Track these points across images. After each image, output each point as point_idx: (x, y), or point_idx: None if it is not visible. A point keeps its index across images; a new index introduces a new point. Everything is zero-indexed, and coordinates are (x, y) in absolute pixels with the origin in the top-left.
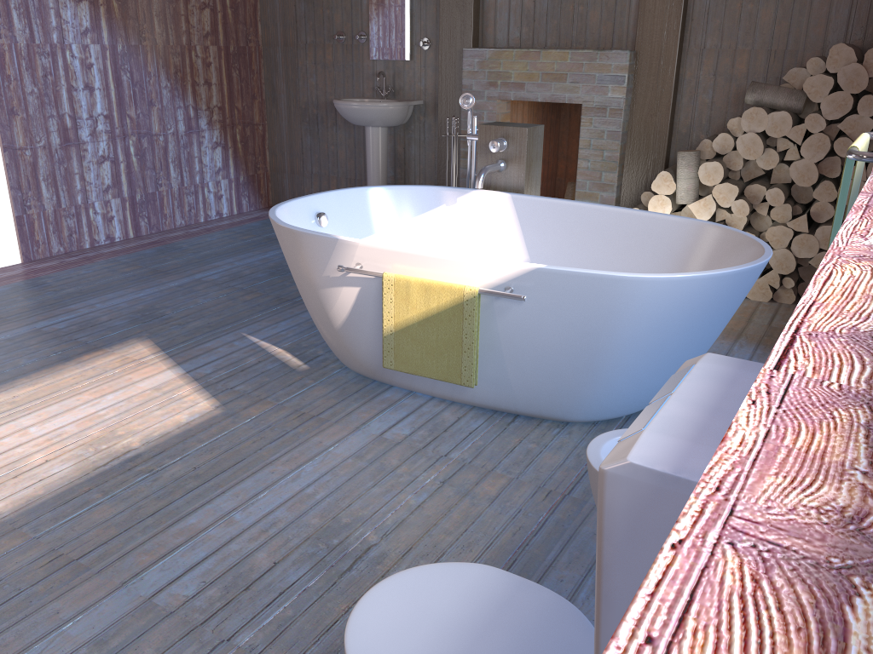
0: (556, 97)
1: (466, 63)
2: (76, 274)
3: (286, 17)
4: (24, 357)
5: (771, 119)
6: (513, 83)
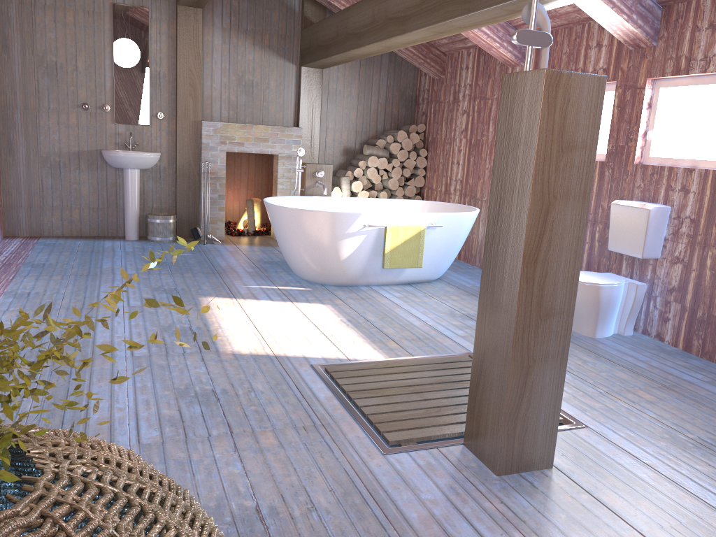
0: (263, 150)
1: (205, 130)
2: (30, 285)
3: (27, 88)
4: (173, 314)
5: (379, 161)
6: (237, 142)
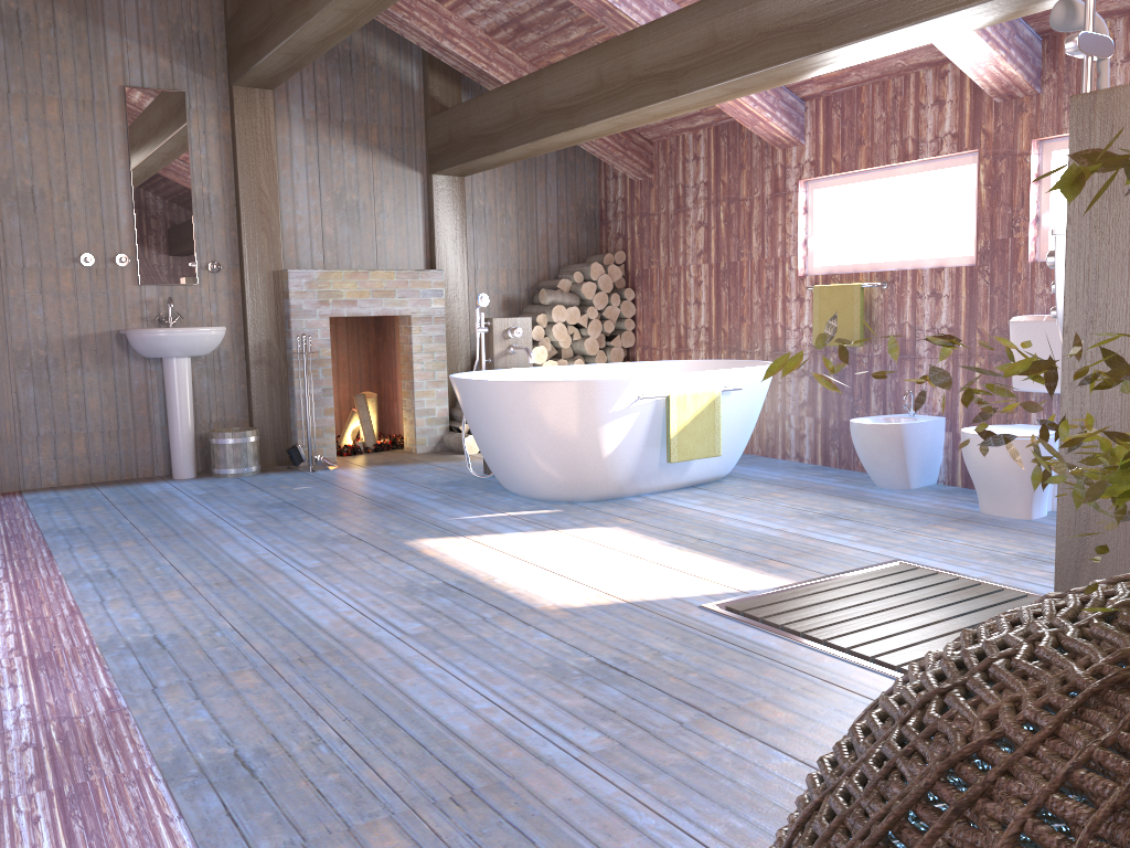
0: (387, 311)
1: (293, 284)
2: (96, 560)
3: None
4: (395, 569)
5: (568, 312)
6: (345, 300)
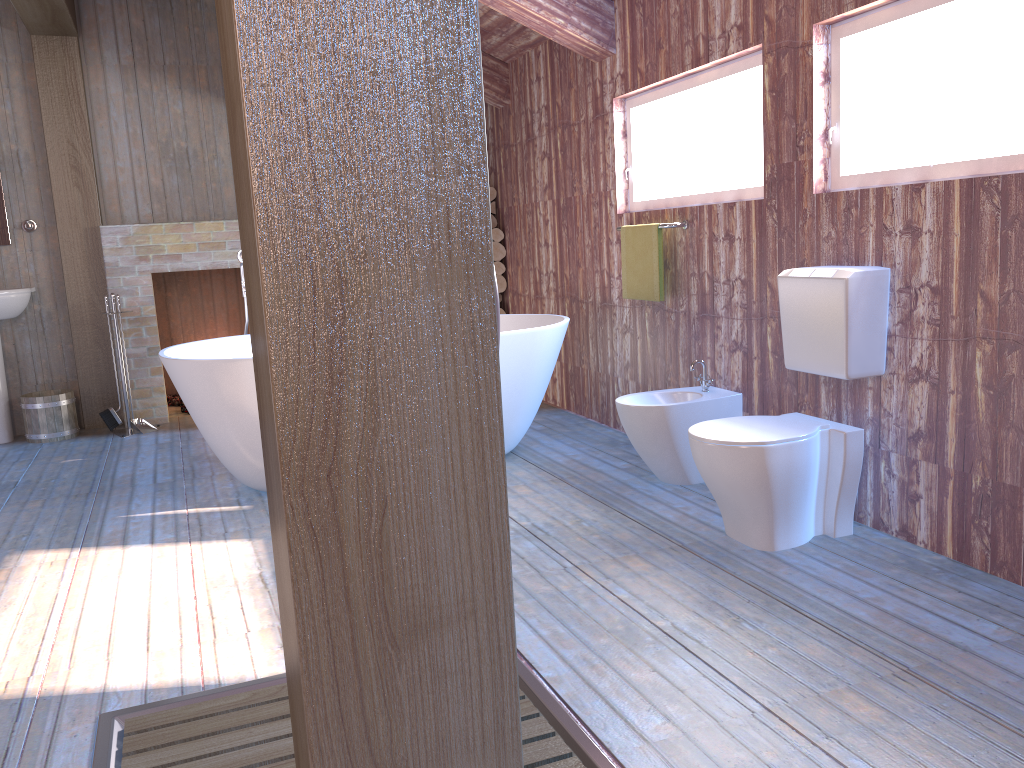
0: (218, 264)
1: (107, 240)
2: None
3: None
4: None
5: None
6: (168, 255)
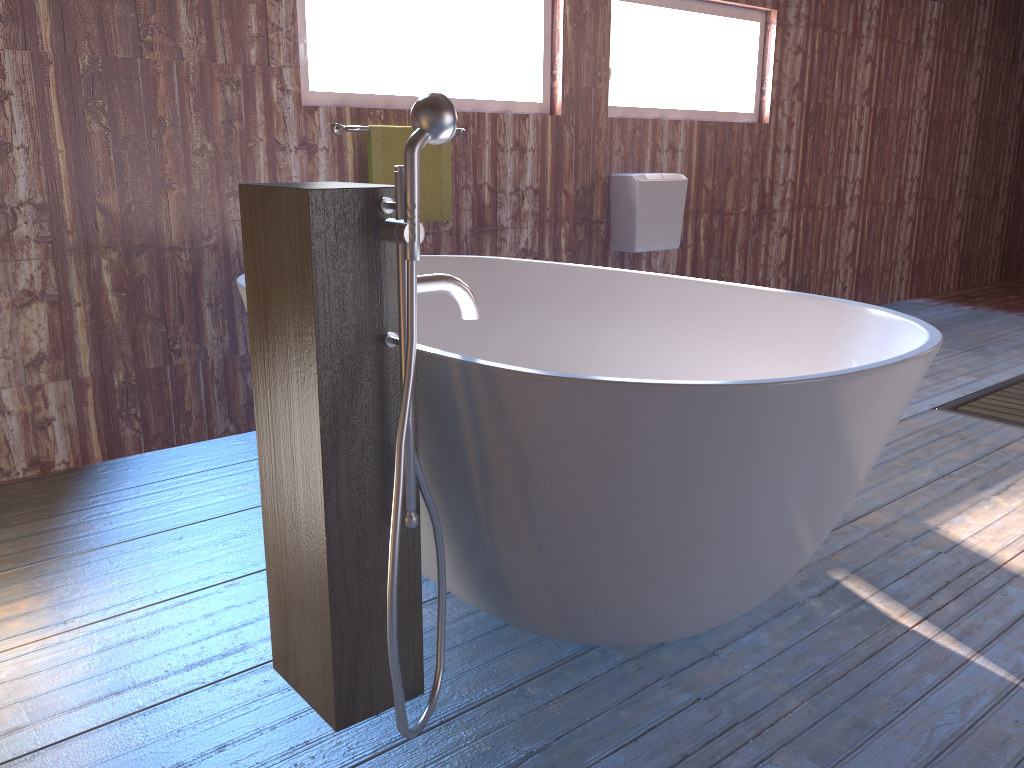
0: None
1: None
2: None
3: None
4: None
5: None
6: None
